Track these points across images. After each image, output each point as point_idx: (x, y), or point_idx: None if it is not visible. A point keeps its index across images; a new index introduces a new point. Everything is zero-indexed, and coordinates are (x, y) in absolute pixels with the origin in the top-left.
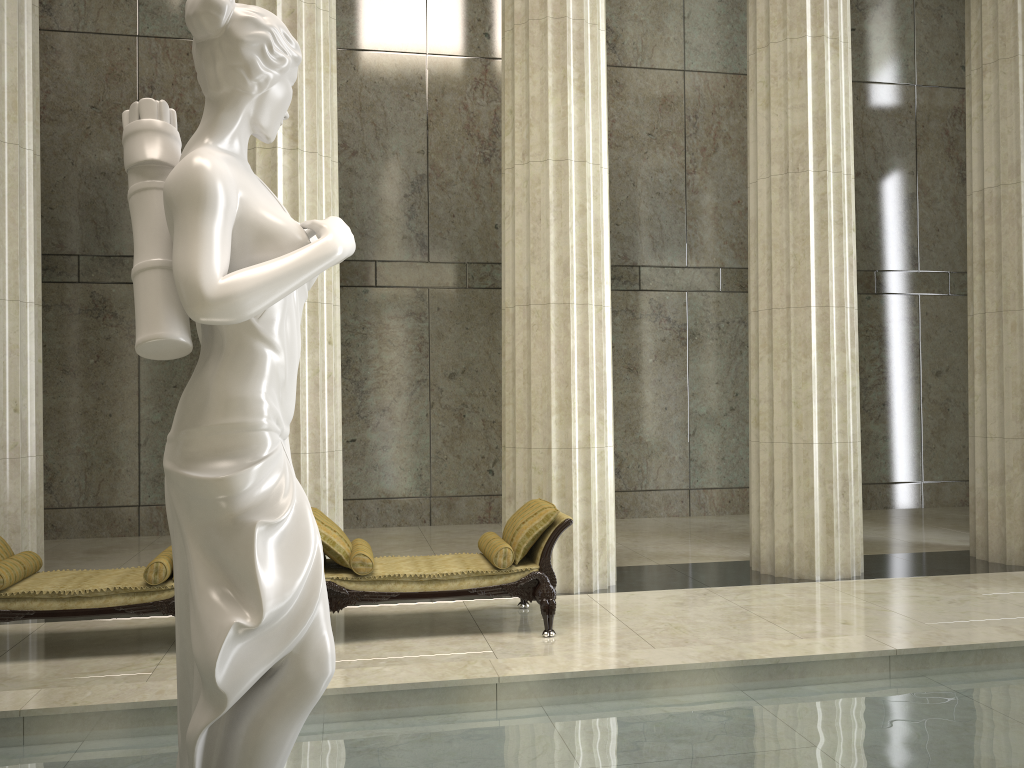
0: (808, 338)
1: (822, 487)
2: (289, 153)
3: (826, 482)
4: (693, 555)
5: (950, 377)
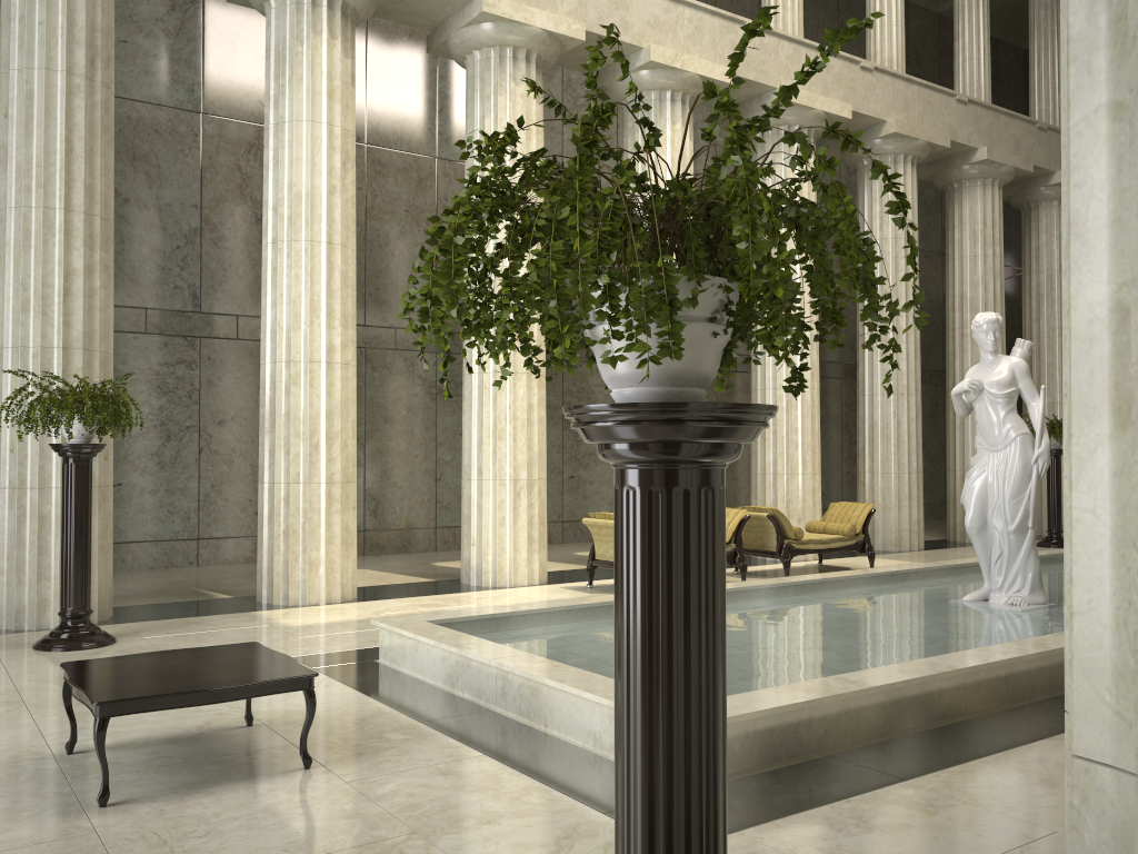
0: None
1: None
2: None
3: None
4: None
5: None
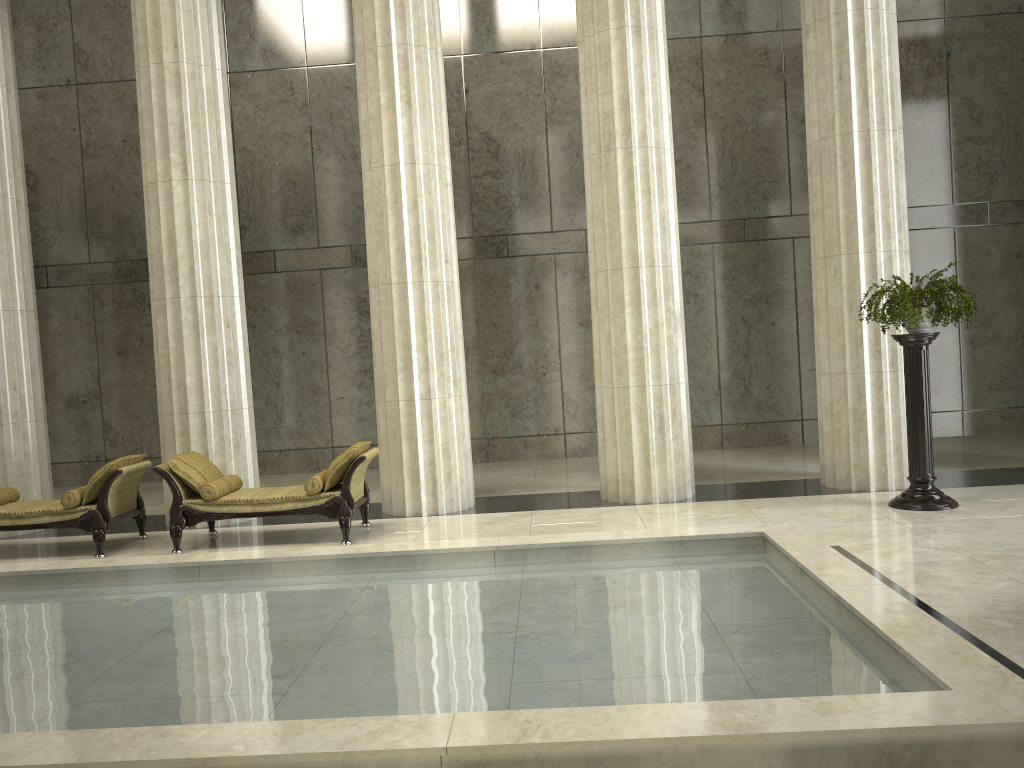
0: (622, 296)
1: (640, 424)
2: (183, 183)
3: (643, 420)
4: (576, 486)
5: None
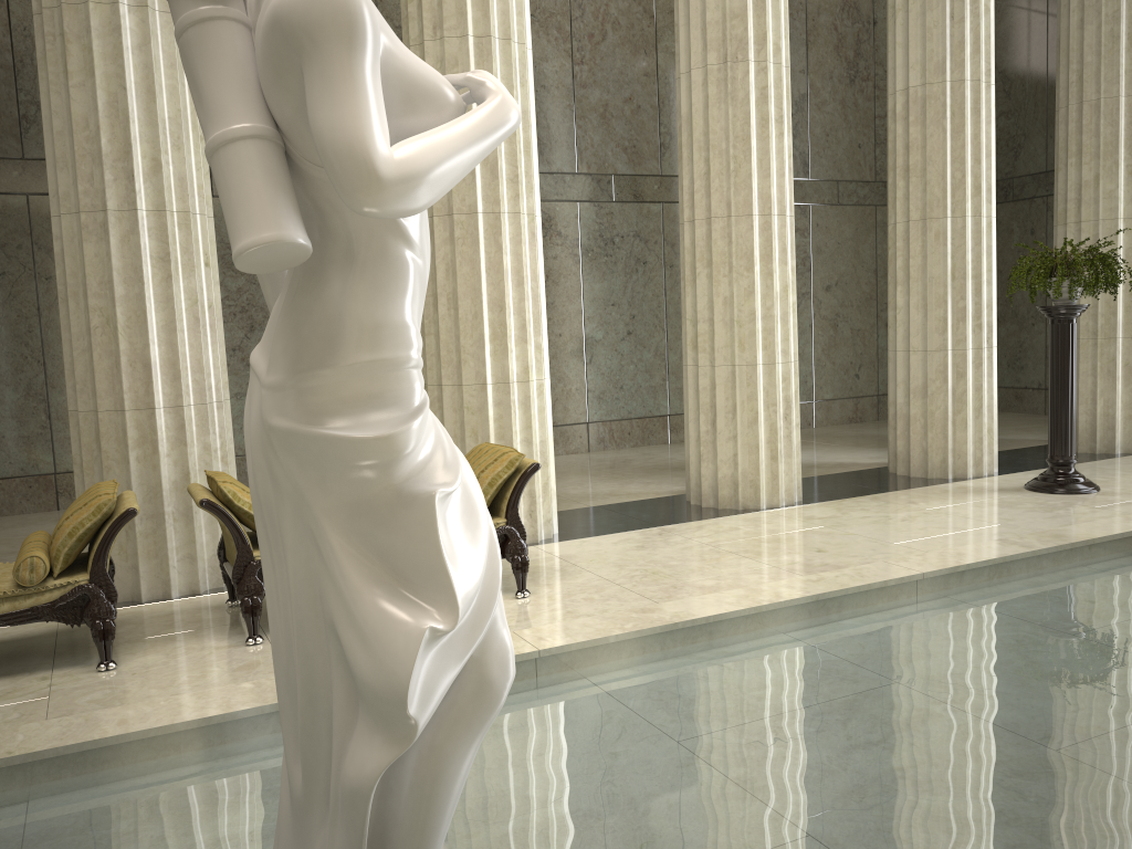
0: (750, 250)
1: (766, 411)
2: (136, 12)
3: (770, 406)
4: (620, 494)
5: (839, 292)
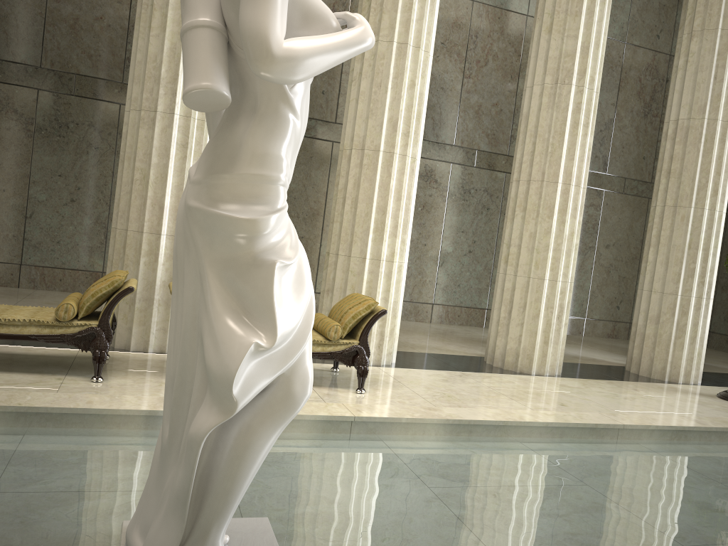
0: (553, 205)
1: (546, 311)
2: None
3: (549, 308)
4: (442, 349)
5: (614, 250)
